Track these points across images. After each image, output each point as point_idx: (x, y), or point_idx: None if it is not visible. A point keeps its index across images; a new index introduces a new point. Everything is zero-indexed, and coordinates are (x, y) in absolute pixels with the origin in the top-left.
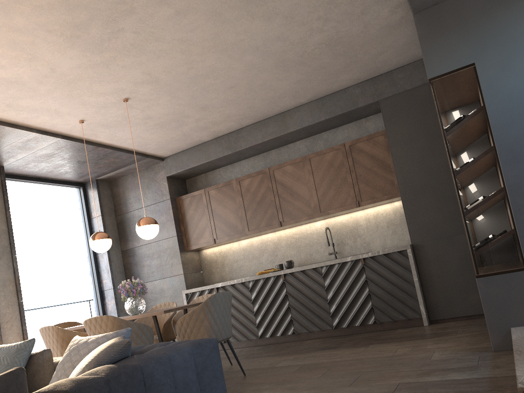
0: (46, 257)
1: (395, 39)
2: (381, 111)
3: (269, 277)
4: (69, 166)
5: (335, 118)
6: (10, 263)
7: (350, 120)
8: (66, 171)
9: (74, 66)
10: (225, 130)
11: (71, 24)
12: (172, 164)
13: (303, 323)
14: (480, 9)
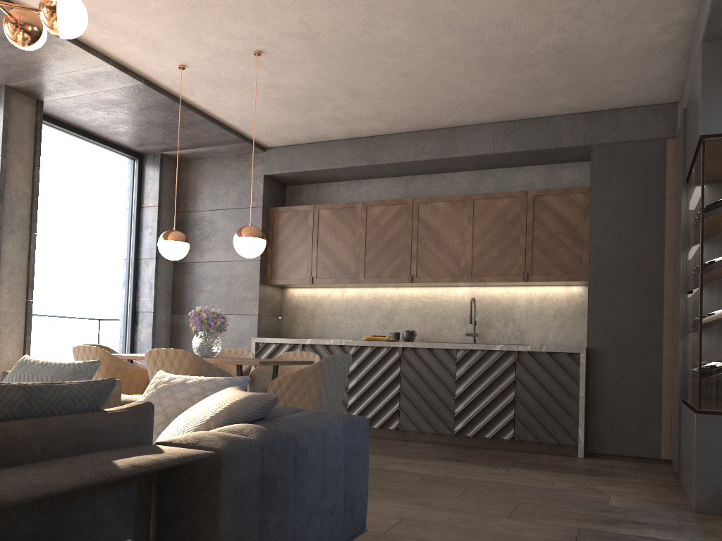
0: (72, 247)
1: (647, 68)
2: (591, 160)
3: (381, 347)
4: (135, 125)
5: (523, 154)
6: (26, 243)
7: (540, 161)
8: (126, 132)
9: None
10: (366, 132)
11: None
12: (276, 159)
13: (413, 418)
14: None
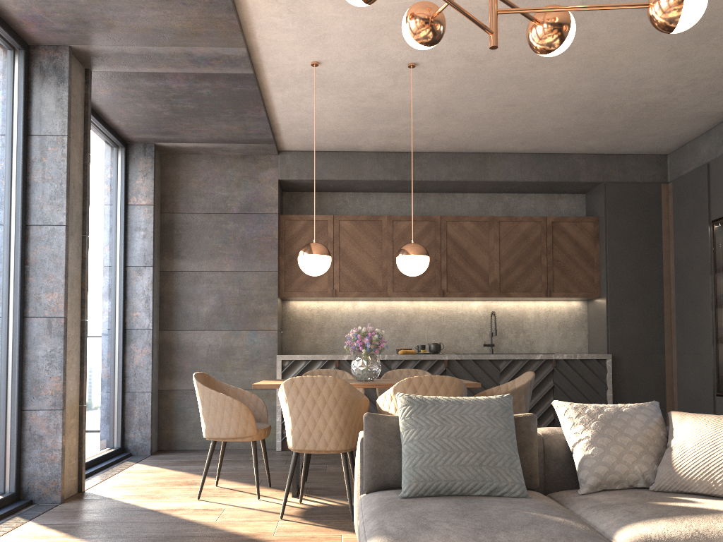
0: None
1: (682, 128)
2: (604, 195)
3: (424, 360)
4: (170, 112)
5: (542, 184)
6: (80, 248)
7: (545, 191)
8: (147, 117)
9: None
10: (402, 147)
11: None
12: (293, 164)
13: None
14: None
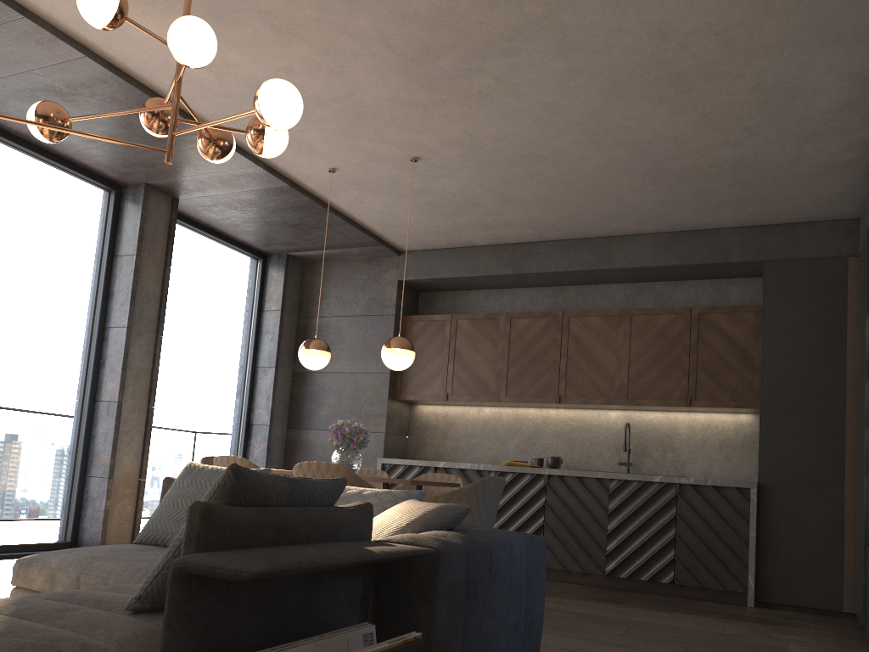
0: (192, 351)
1: (827, 184)
2: (764, 277)
3: (524, 474)
4: (267, 225)
5: (687, 268)
6: (151, 346)
7: (705, 276)
8: (256, 231)
9: (384, 97)
10: (514, 238)
11: (423, 46)
12: (412, 264)
13: (558, 554)
14: None
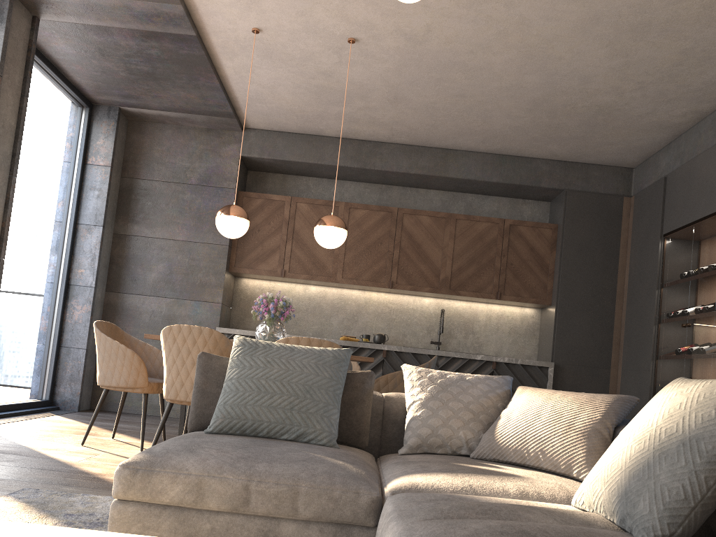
0: (24, 198)
1: (641, 138)
2: (564, 203)
3: (364, 348)
4: (126, 72)
5: (504, 186)
6: (4, 188)
7: (509, 194)
8: (105, 76)
9: None
10: (364, 135)
11: None
12: (255, 142)
13: None
14: None
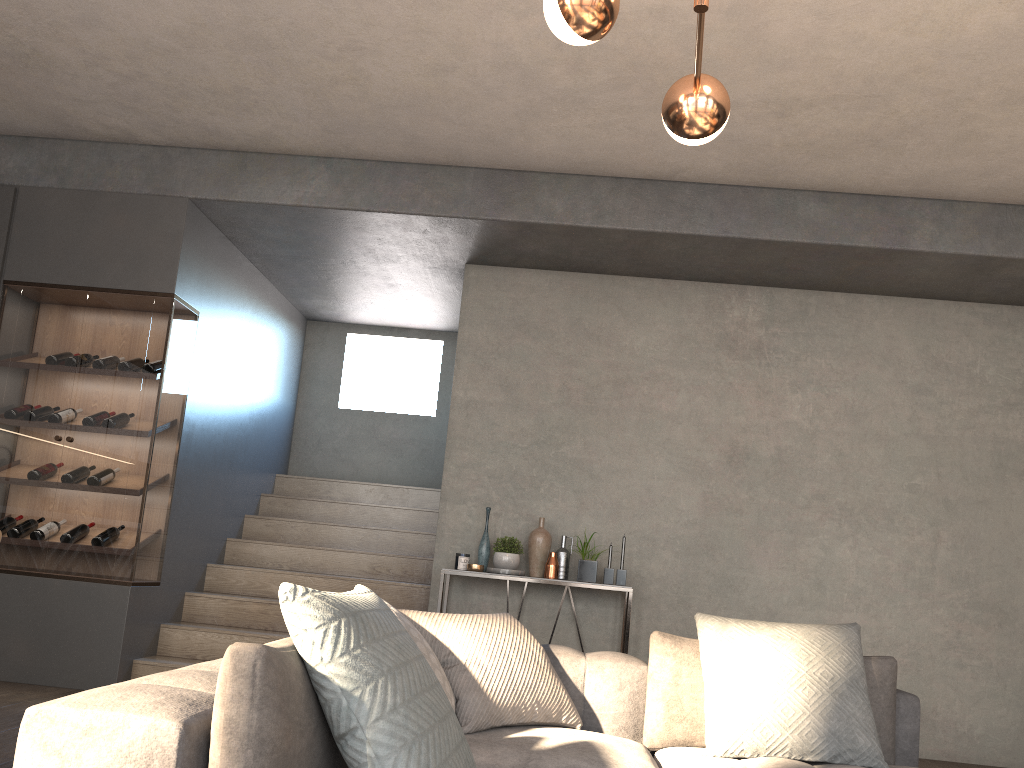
0: None
1: (4, 112)
2: None
3: None
4: None
5: None
6: None
7: None
8: None
9: None
10: None
11: None
12: None
13: None
14: (216, 258)
